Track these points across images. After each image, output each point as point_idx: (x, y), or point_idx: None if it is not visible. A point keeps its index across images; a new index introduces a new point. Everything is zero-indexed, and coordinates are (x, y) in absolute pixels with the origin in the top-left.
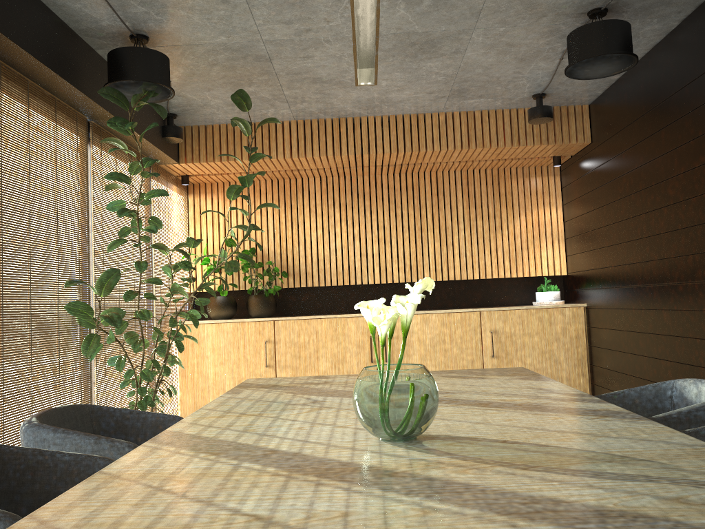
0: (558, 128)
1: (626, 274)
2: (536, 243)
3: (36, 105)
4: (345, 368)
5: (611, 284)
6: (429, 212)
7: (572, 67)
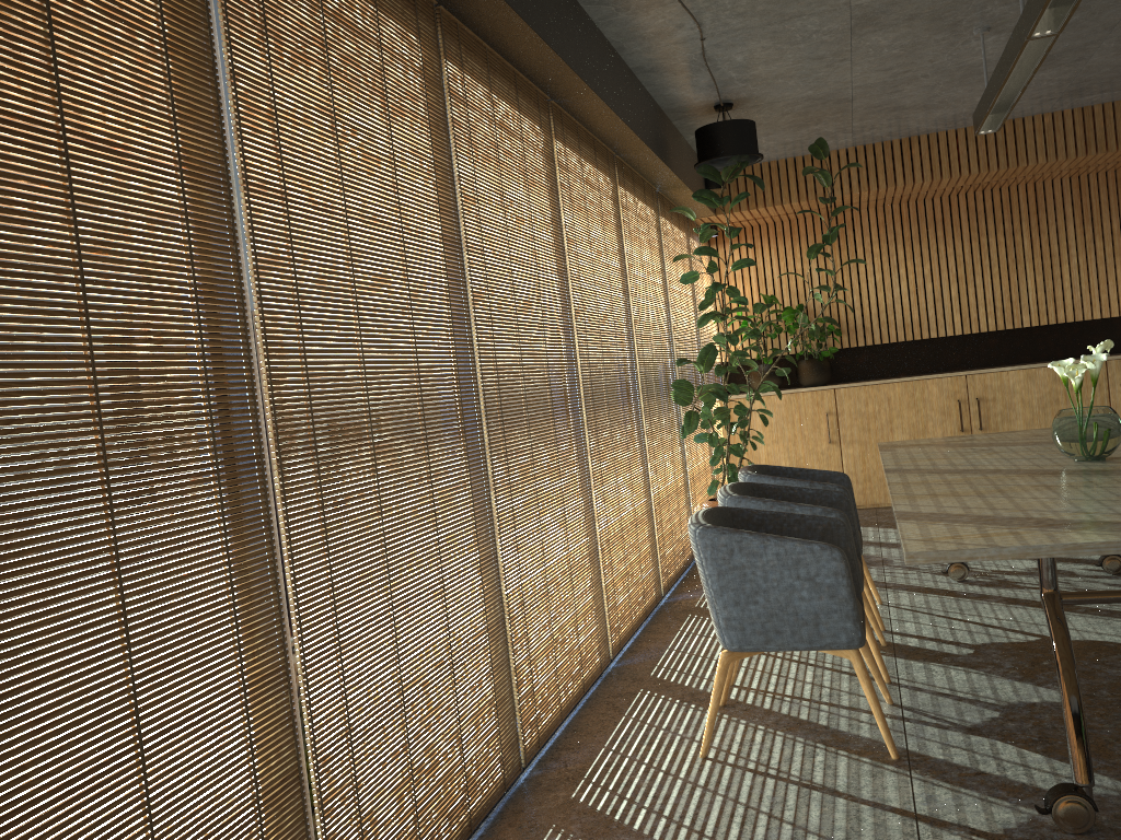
0: None
1: None
2: None
3: (637, 192)
4: None
5: None
6: (1027, 237)
7: None
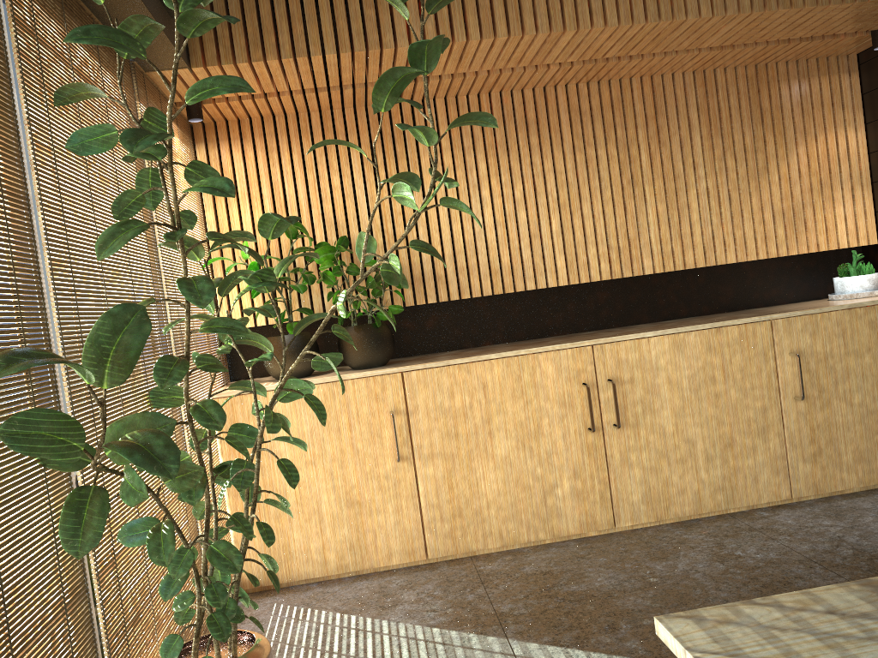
0: None
1: None
2: (826, 193)
3: None
4: (543, 447)
5: None
6: (645, 150)
7: None
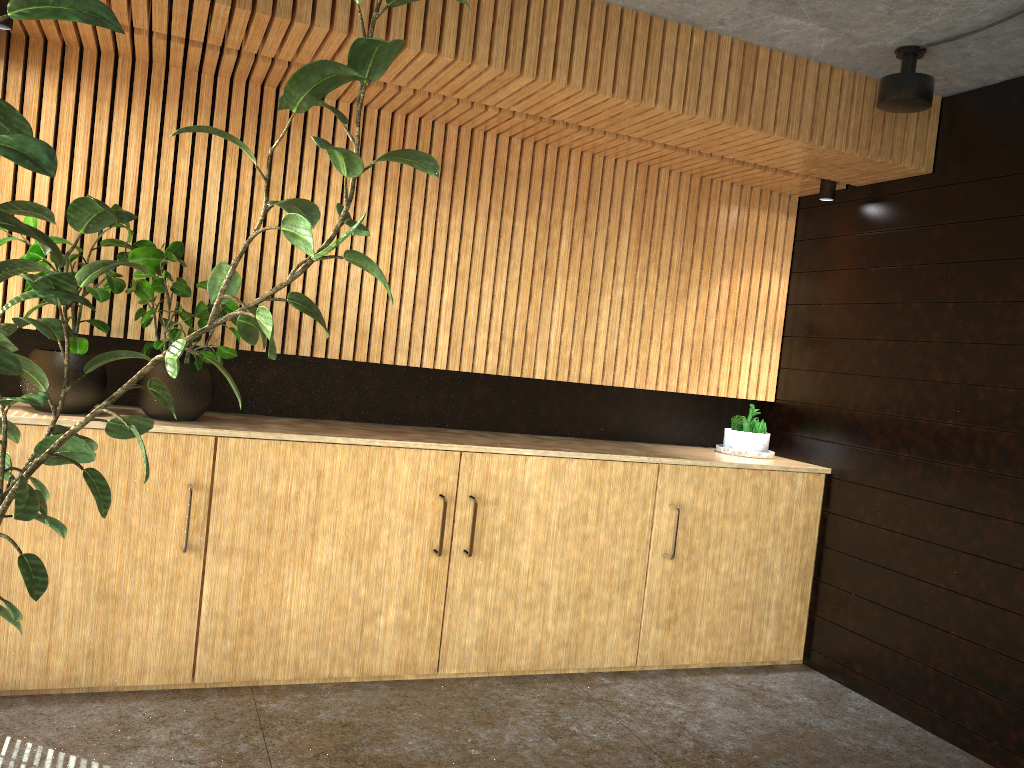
0: (889, 129)
1: (1001, 450)
2: (738, 335)
3: None
4: (375, 563)
5: (933, 454)
6: (567, 236)
7: None
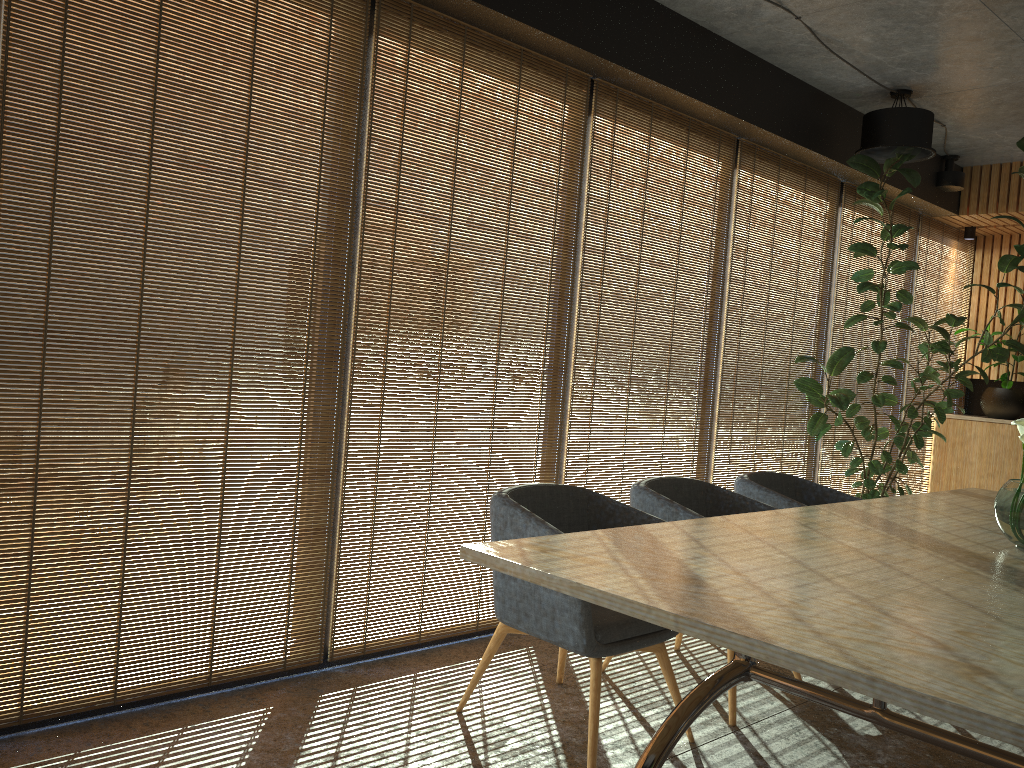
0: None
1: None
2: None
3: (786, 179)
4: None
5: None
6: None
7: None
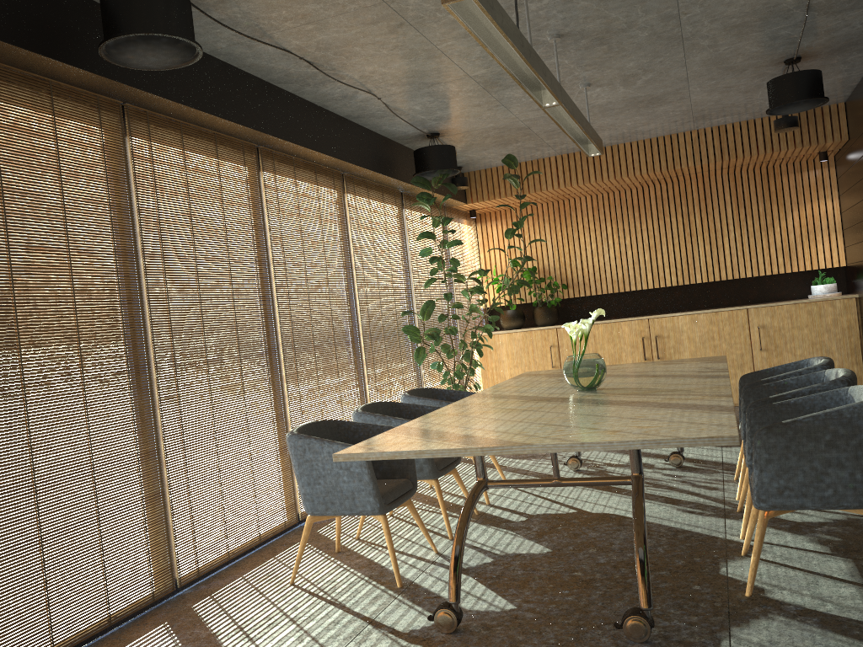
0: (812, 130)
1: None
2: (811, 237)
3: (372, 195)
4: None
5: None
6: (698, 217)
7: (770, 112)
